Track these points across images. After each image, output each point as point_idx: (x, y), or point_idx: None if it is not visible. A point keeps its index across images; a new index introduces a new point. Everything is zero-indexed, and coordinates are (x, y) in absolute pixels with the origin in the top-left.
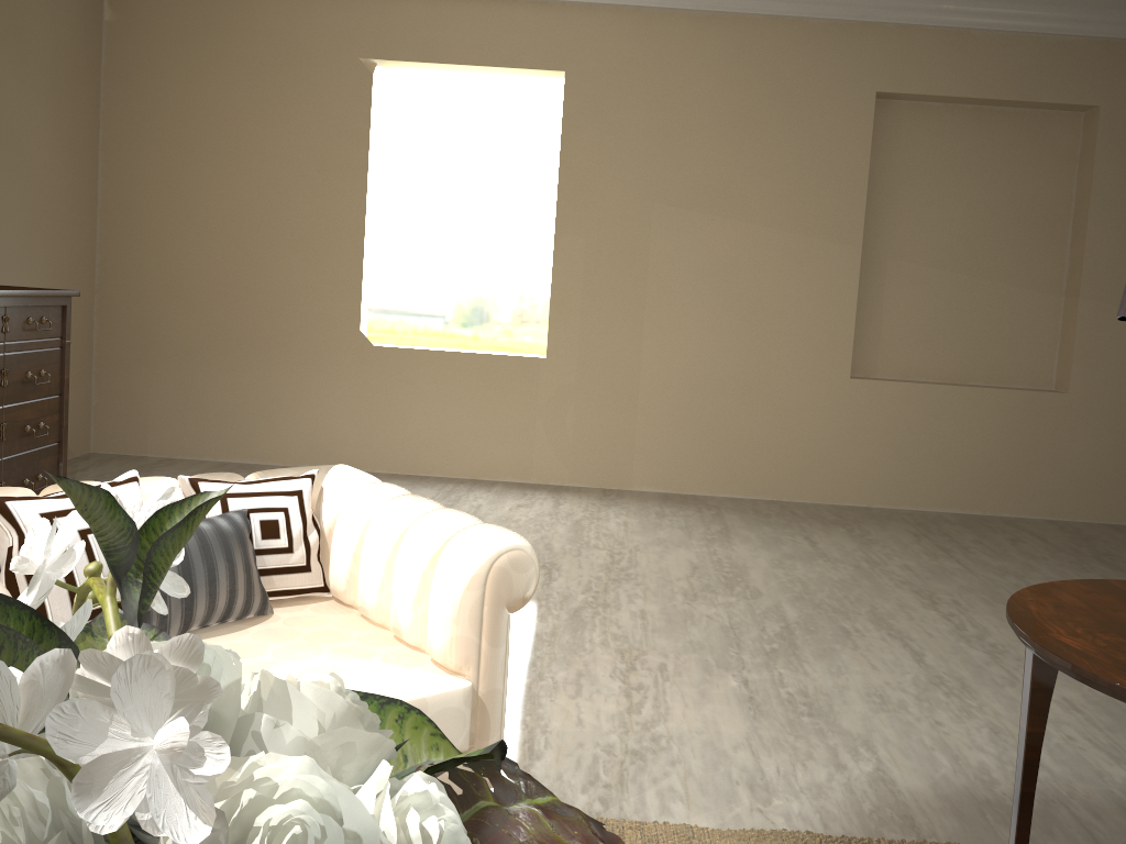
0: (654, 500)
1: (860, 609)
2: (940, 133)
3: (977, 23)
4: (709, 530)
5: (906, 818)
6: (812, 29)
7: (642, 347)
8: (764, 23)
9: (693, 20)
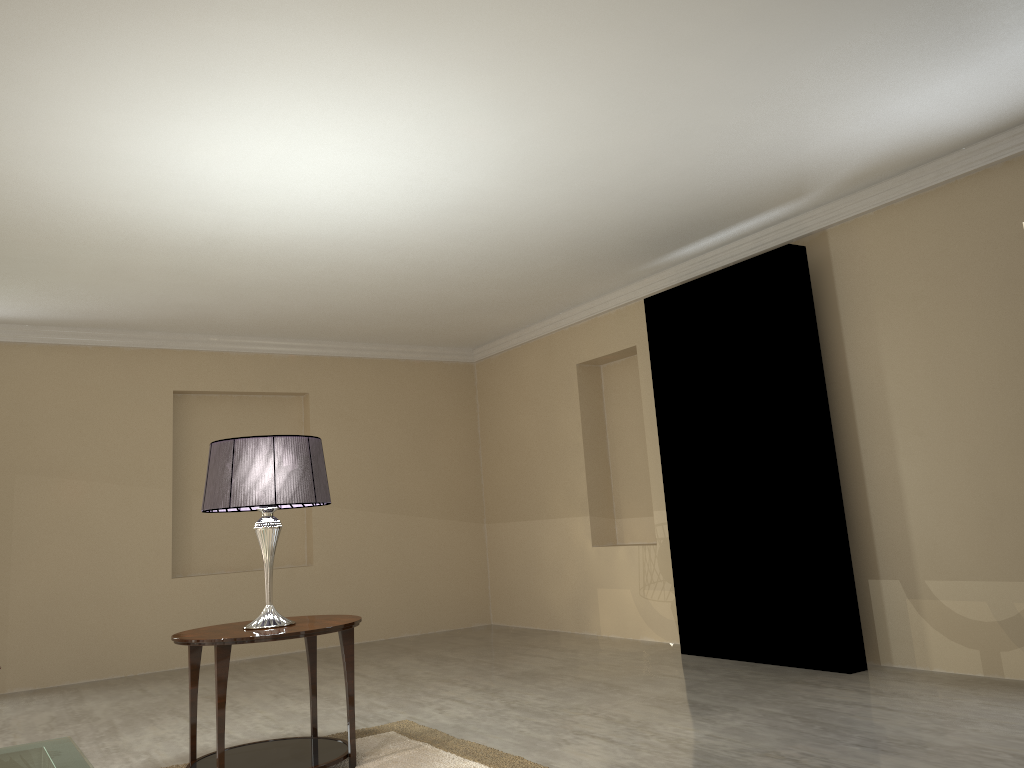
0: (25, 694)
1: (165, 710)
2: (219, 412)
3: (232, 348)
4: (68, 699)
5: (157, 767)
6: (127, 353)
7: (11, 580)
8: (94, 350)
9: (41, 349)
